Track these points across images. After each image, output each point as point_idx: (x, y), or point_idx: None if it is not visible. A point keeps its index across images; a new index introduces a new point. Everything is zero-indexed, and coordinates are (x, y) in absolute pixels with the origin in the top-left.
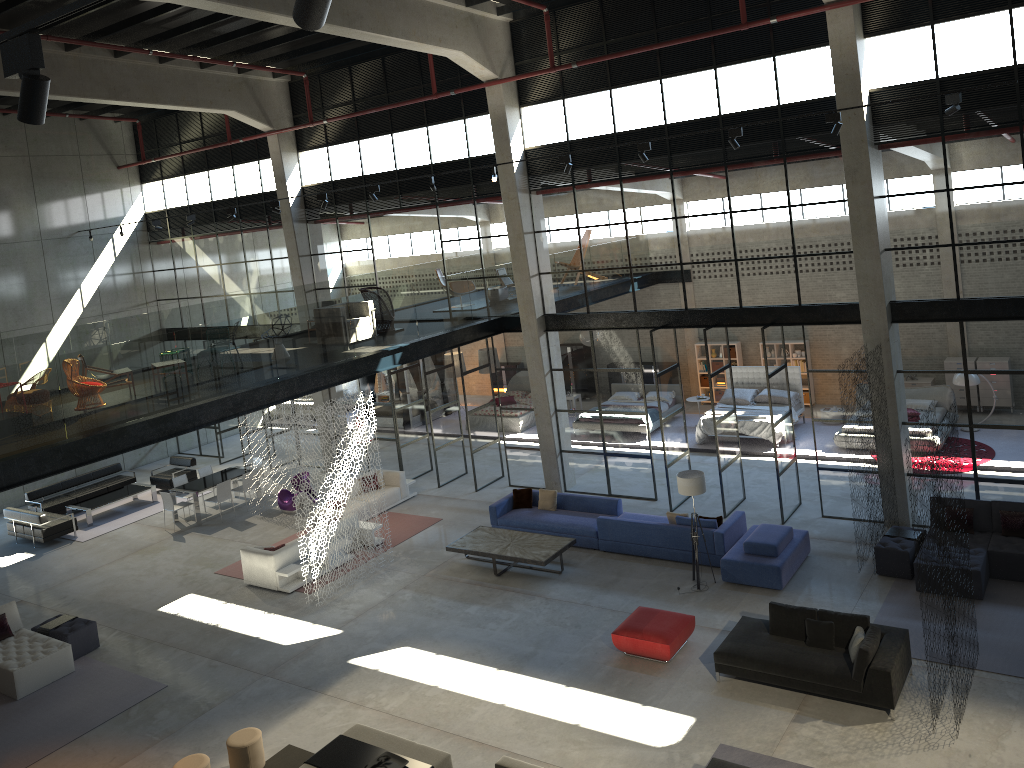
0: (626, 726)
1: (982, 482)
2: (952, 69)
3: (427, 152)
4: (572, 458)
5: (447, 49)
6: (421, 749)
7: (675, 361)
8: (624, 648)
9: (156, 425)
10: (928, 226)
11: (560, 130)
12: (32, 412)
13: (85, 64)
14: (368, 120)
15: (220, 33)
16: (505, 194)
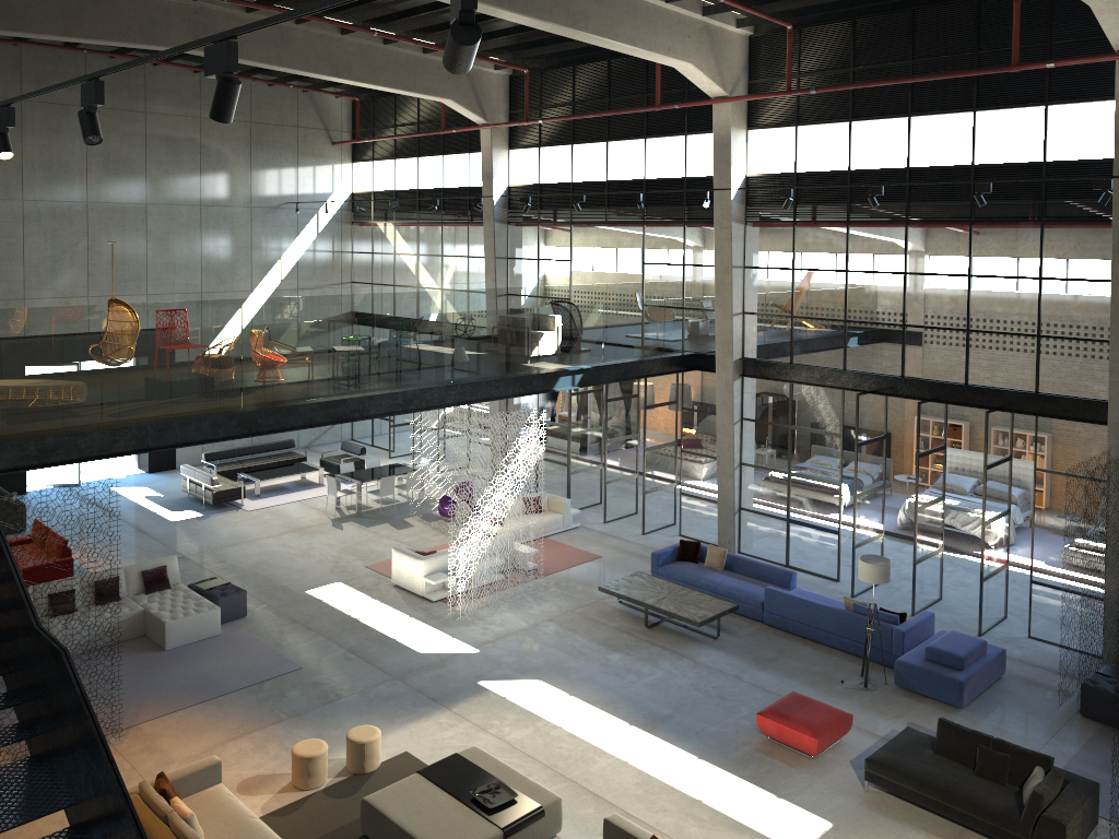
0: (753, 814)
1: None
2: None
3: (642, 166)
4: (751, 518)
5: (675, 60)
6: (533, 786)
7: (882, 432)
8: (768, 732)
9: (326, 409)
10: None
11: (788, 160)
12: (215, 376)
13: (312, 38)
14: (585, 124)
15: (446, 19)
16: (718, 222)
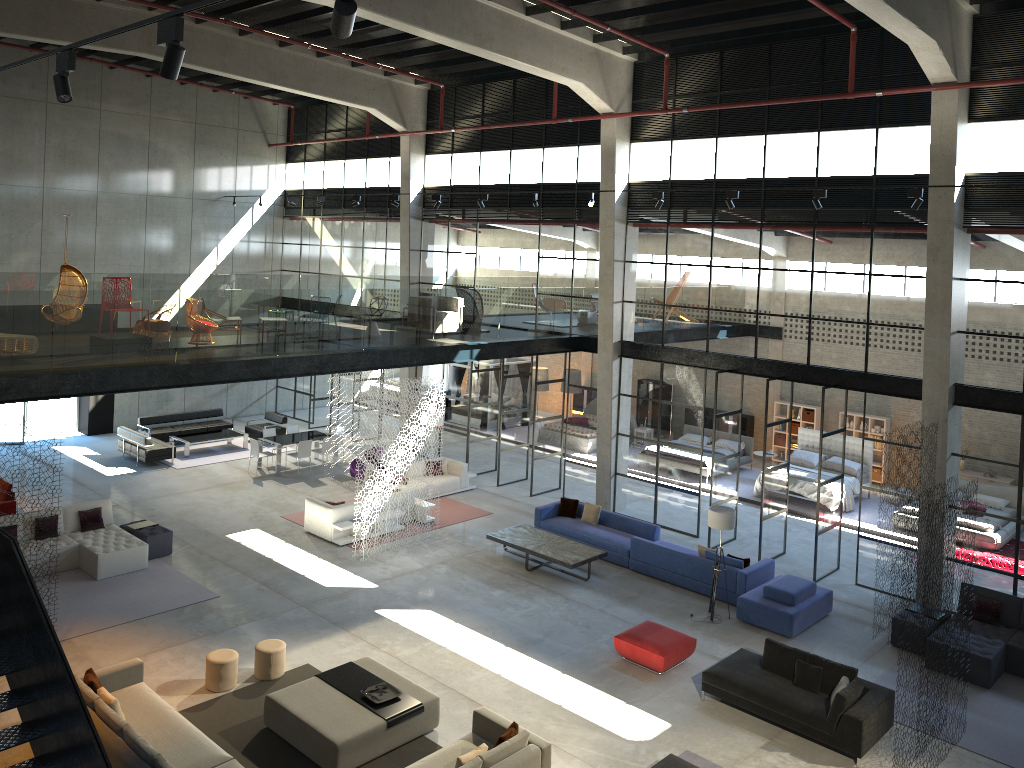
0: (605, 716)
1: (1021, 580)
2: None
3: (540, 172)
4: (625, 482)
5: (568, 79)
6: (415, 688)
7: (738, 407)
8: (623, 653)
9: (250, 366)
10: (1004, 315)
11: (664, 169)
12: (153, 338)
13: (253, 49)
14: (492, 134)
15: (372, 37)
16: (603, 221)
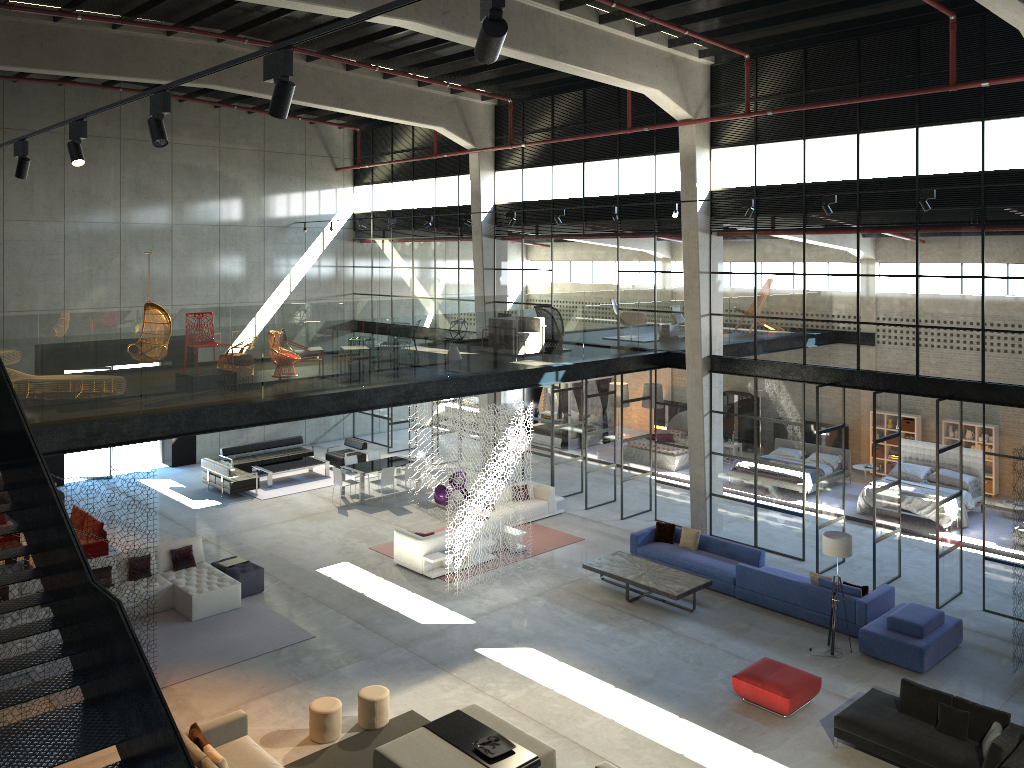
0: (732, 767)
1: None
2: None
3: (615, 183)
4: (721, 503)
5: (645, 86)
6: (529, 739)
7: (840, 421)
8: (743, 694)
9: (337, 399)
10: None
11: (748, 175)
12: (237, 372)
13: (321, 74)
14: (563, 147)
15: (439, 56)
16: (685, 232)
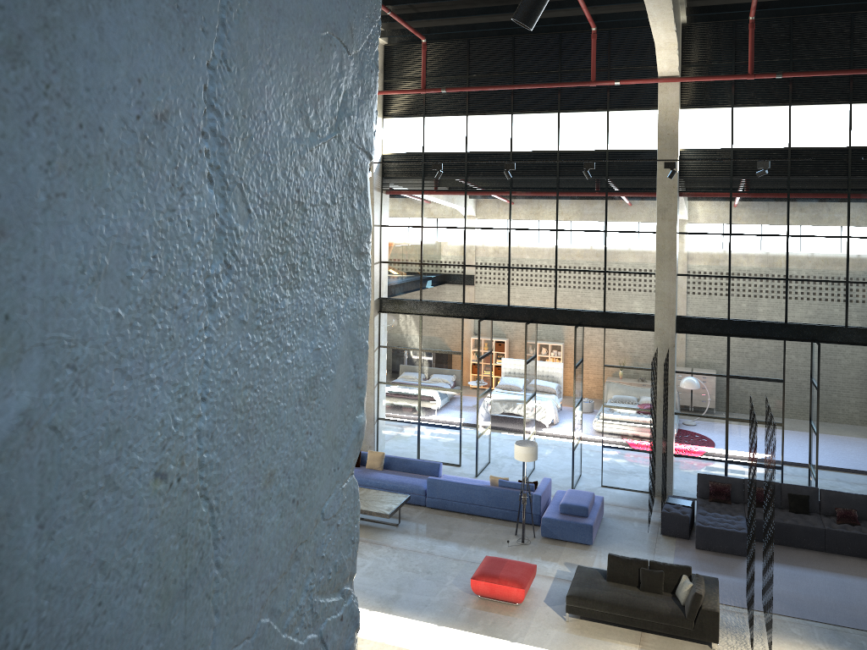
0: None
1: (730, 464)
2: (743, 143)
3: None
4: (388, 425)
5: None
6: None
7: (490, 348)
8: (481, 592)
9: None
10: (712, 260)
11: (417, 142)
12: None
13: None
14: None
15: None
16: None
